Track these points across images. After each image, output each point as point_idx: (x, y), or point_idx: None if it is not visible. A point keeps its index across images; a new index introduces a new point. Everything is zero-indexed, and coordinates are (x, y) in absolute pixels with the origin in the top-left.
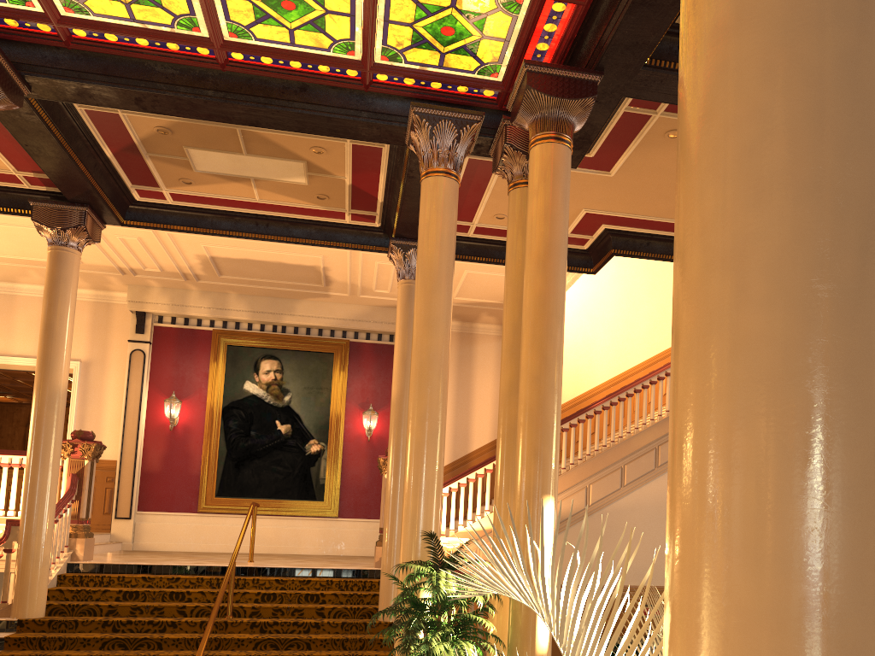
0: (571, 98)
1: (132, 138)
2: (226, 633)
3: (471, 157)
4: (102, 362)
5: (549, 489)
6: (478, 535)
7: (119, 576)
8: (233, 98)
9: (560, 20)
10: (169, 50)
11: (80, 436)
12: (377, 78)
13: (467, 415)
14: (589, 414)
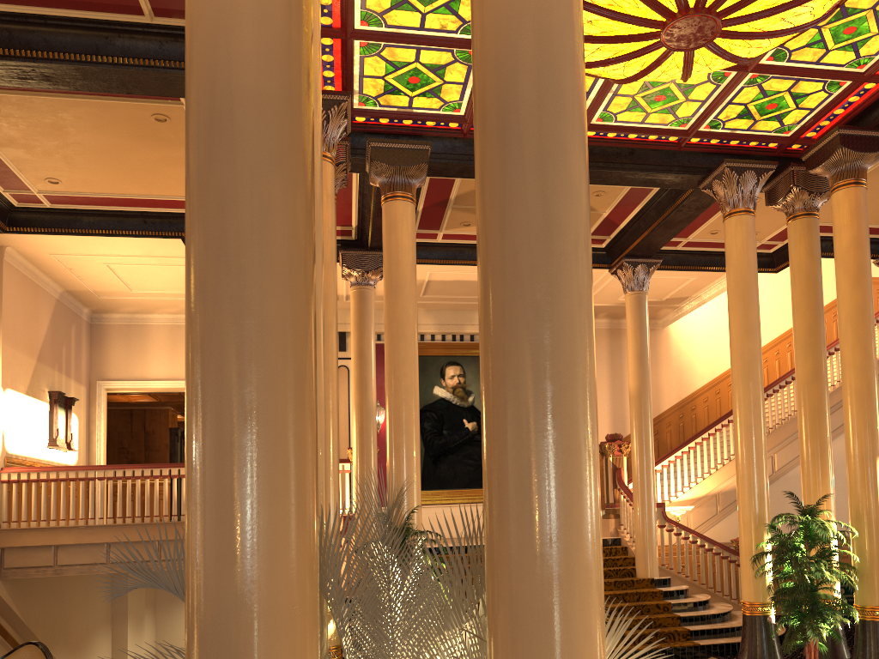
0: (871, 152)
1: (449, 195)
2: None
3: None
4: None
5: None
6: None
7: None
8: None
9: (865, 93)
10: None
11: None
12: (690, 140)
13: (622, 402)
14: (769, 393)
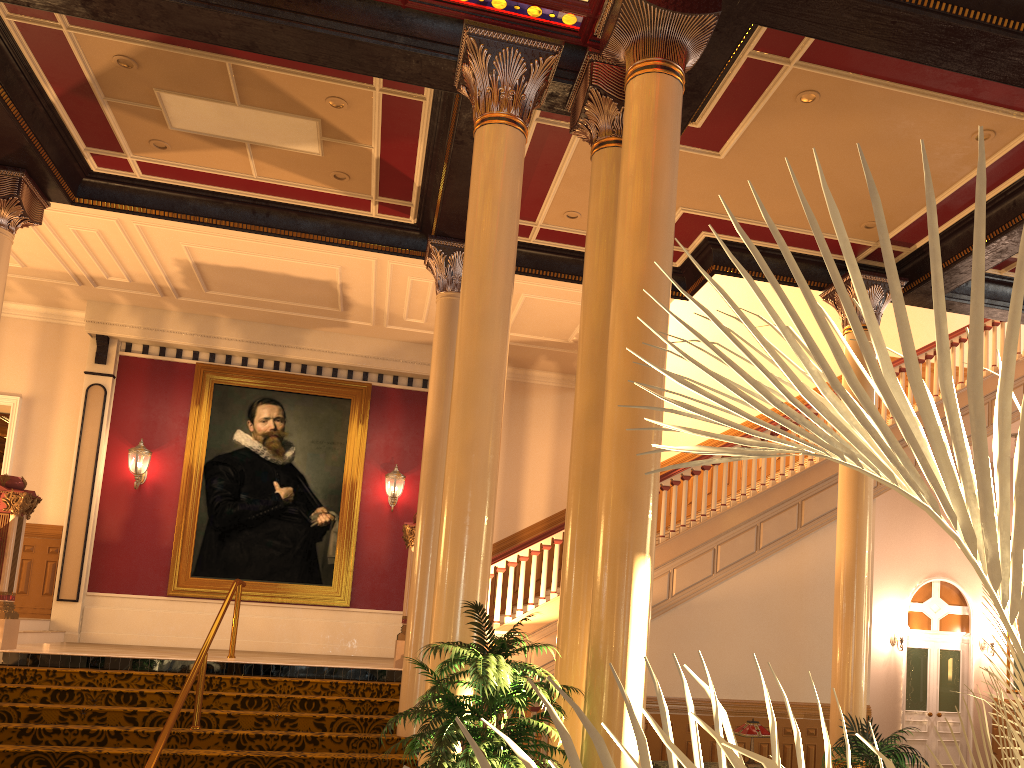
0: (686, 13)
1: (83, 73)
2: (191, 748)
3: (540, 121)
4: (50, 399)
5: (644, 546)
6: (757, 251)
7: (48, 669)
8: (219, 4)
9: None
10: None
11: (5, 483)
12: None
13: (518, 484)
14: (674, 480)
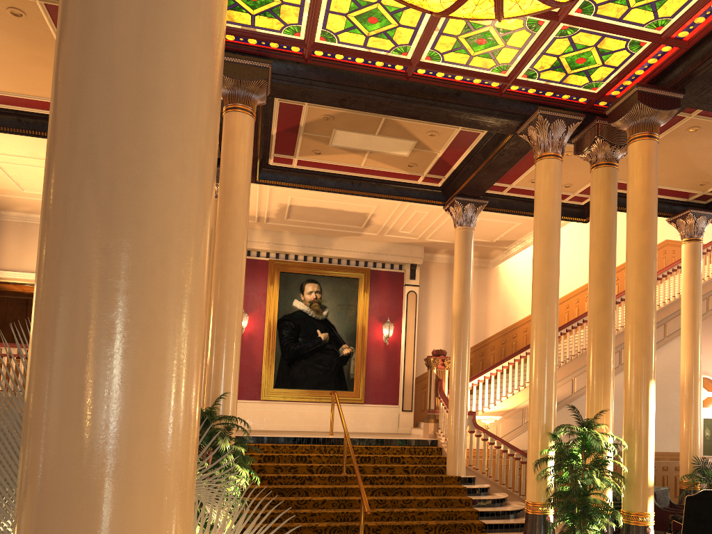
0: (664, 109)
1: (299, 122)
2: (346, 484)
3: None
4: None
5: (652, 376)
6: None
7: (255, 444)
8: (411, 100)
9: (662, 56)
10: (374, 66)
11: None
12: (510, 88)
13: None
14: (574, 326)
